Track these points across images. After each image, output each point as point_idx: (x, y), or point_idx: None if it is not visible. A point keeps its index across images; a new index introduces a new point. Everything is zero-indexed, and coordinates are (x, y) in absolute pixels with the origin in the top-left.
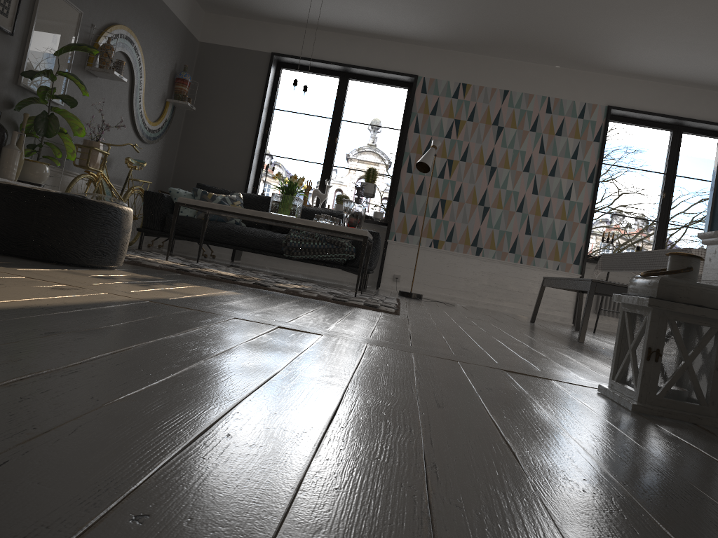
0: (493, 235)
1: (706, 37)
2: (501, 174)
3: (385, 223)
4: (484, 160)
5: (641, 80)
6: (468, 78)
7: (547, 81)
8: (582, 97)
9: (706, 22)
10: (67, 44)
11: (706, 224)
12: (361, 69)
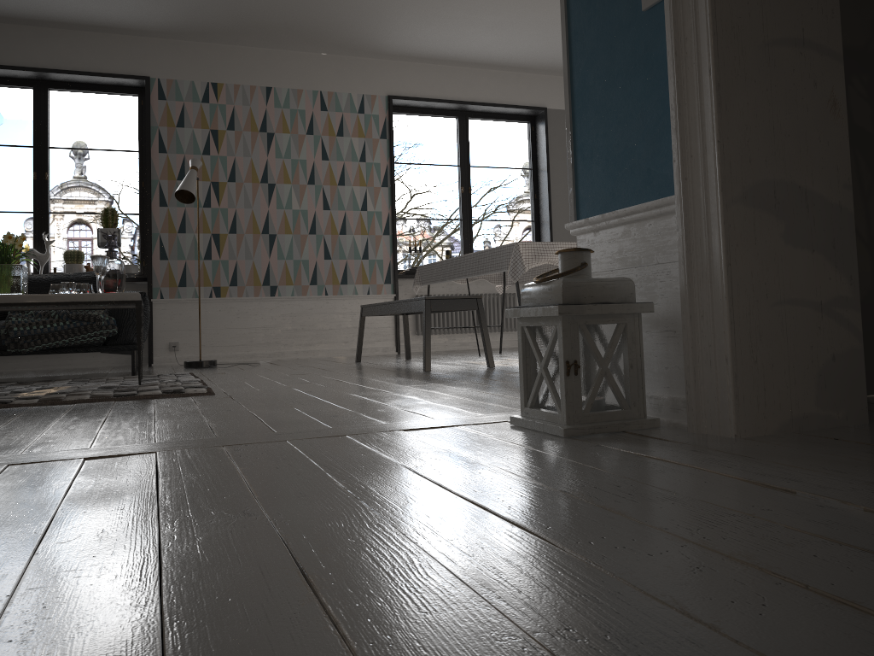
0: (287, 268)
1: (479, 10)
2: (283, 191)
3: (143, 277)
4: (258, 176)
5: (418, 64)
6: (217, 76)
7: (316, 72)
8: (358, 87)
9: None
10: None
11: (571, 213)
12: (65, 74)
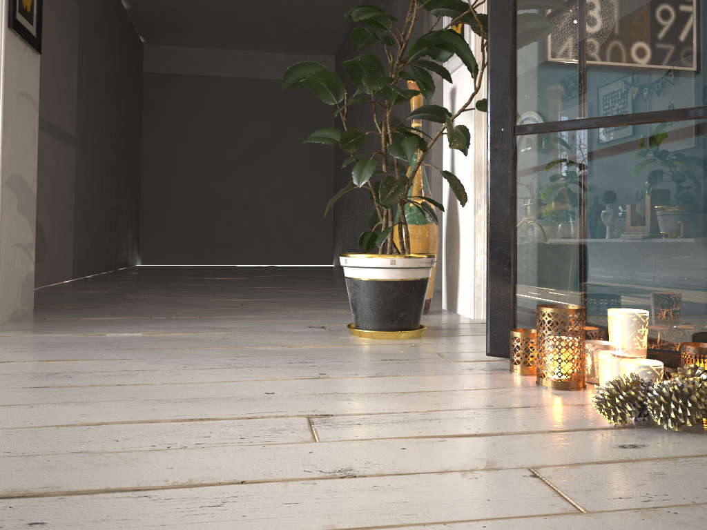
0: None
1: None
2: None
3: None
4: None
5: None
6: None
7: None
8: None
9: None
10: None
11: None
12: None
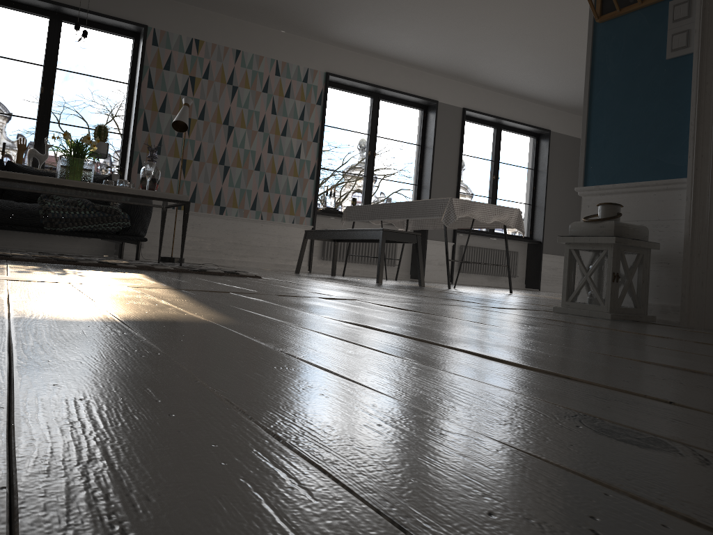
0: (235, 194)
1: (415, 21)
2: (239, 133)
3: None
4: (221, 119)
5: (351, 52)
6: (200, 34)
7: (275, 45)
8: (305, 62)
9: (421, 9)
10: None
11: (580, 181)
12: (81, 12)
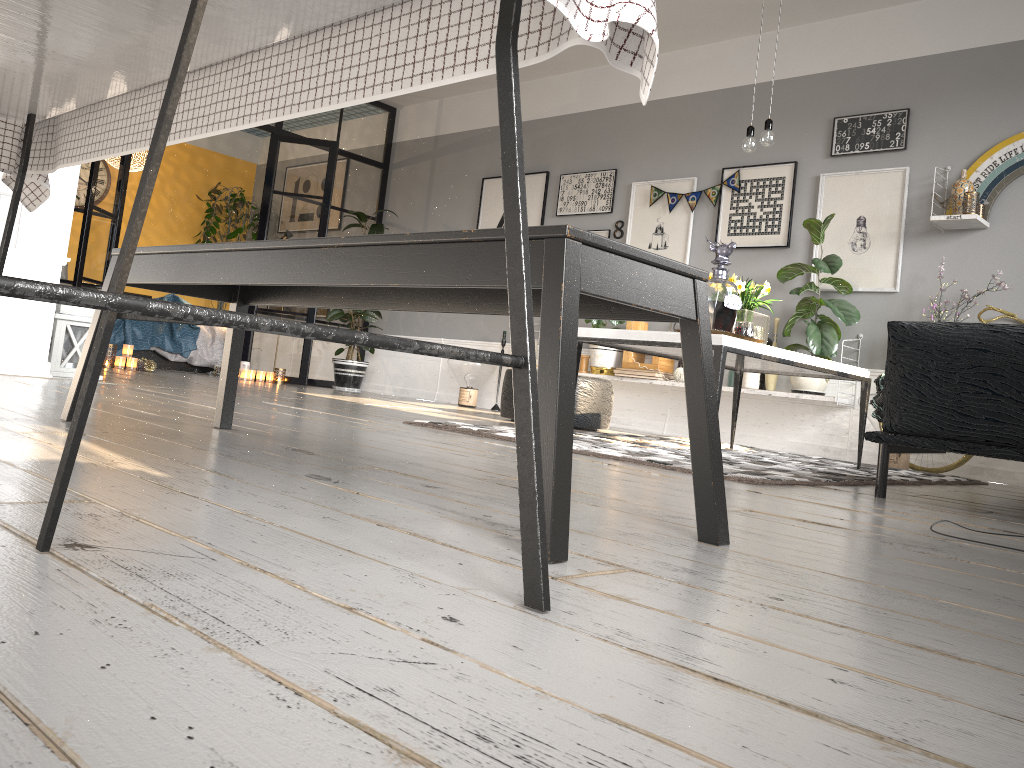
0: None
1: None
2: None
3: None
4: None
5: None
6: None
7: None
8: None
9: None
10: (887, 217)
11: (66, 250)
12: None
